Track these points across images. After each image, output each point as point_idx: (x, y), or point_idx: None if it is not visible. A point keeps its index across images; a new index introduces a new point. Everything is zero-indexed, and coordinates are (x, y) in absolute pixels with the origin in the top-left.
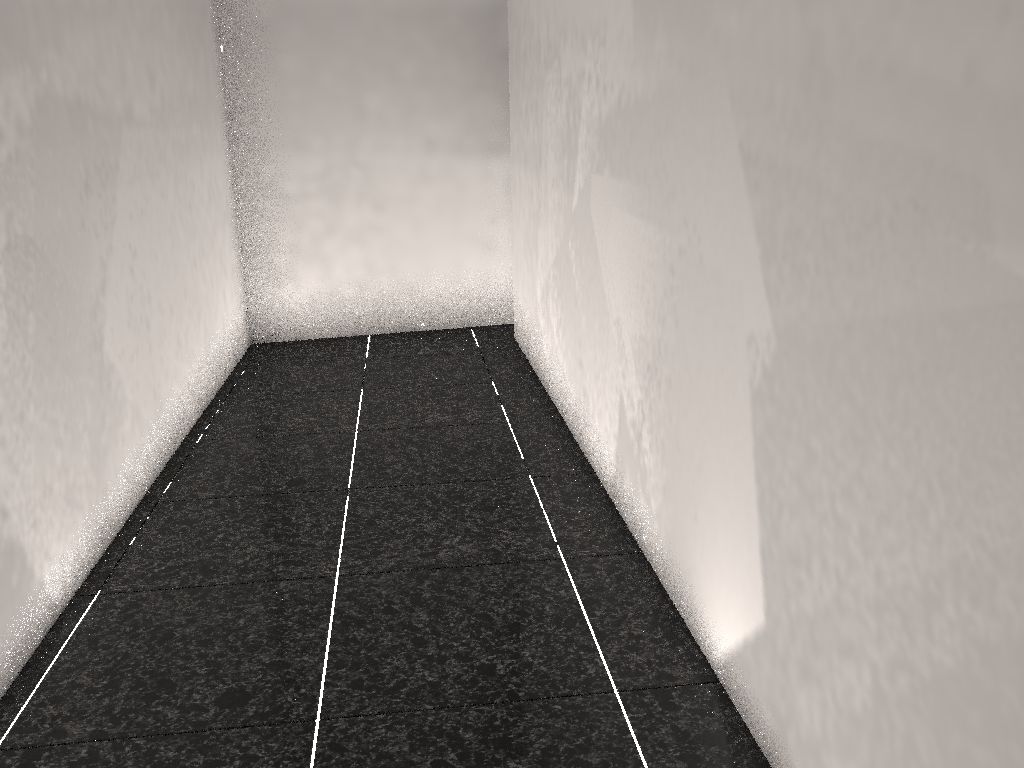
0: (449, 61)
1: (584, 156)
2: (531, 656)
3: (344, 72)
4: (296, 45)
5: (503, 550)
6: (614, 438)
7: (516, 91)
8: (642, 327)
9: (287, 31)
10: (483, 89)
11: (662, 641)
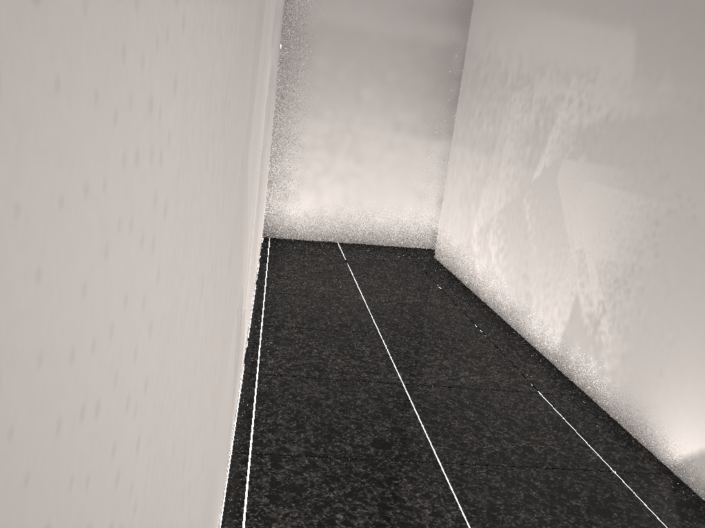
0: (418, 75)
1: (554, 147)
2: (551, 445)
3: (353, 72)
4: (326, 51)
5: (500, 383)
6: (562, 324)
7: (468, 101)
8: (612, 256)
9: (323, 41)
10: (436, 96)
11: (627, 447)
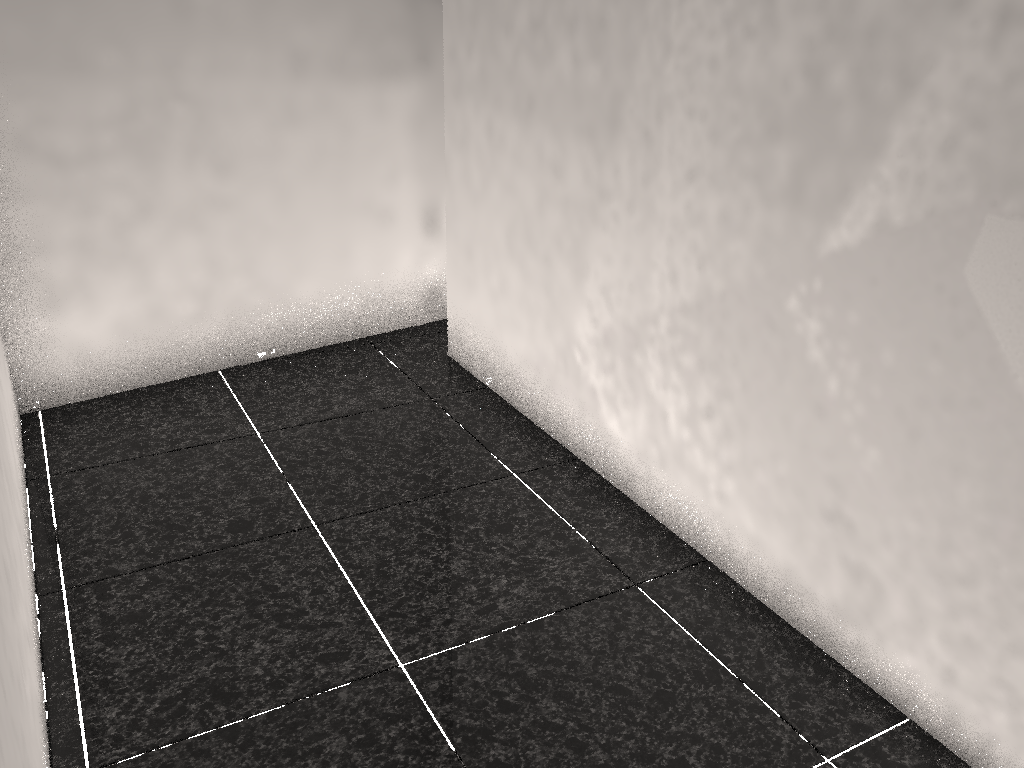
0: None
1: (932, 168)
2: None
3: None
4: None
5: None
6: None
7: None
8: None
9: None
10: None
11: None
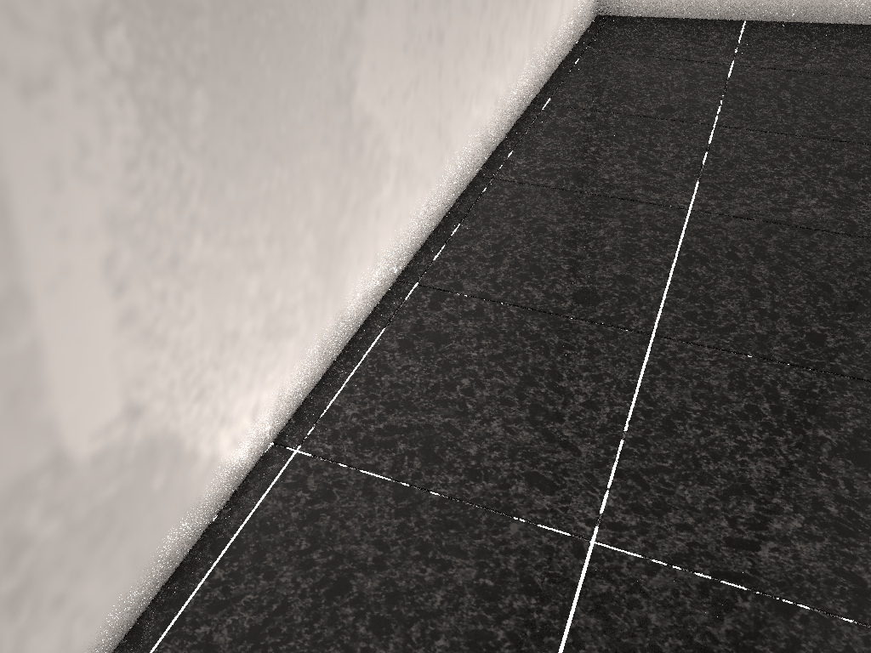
0: None
1: None
2: None
3: None
4: None
5: None
6: None
7: None
8: None
9: None
10: None
11: None
